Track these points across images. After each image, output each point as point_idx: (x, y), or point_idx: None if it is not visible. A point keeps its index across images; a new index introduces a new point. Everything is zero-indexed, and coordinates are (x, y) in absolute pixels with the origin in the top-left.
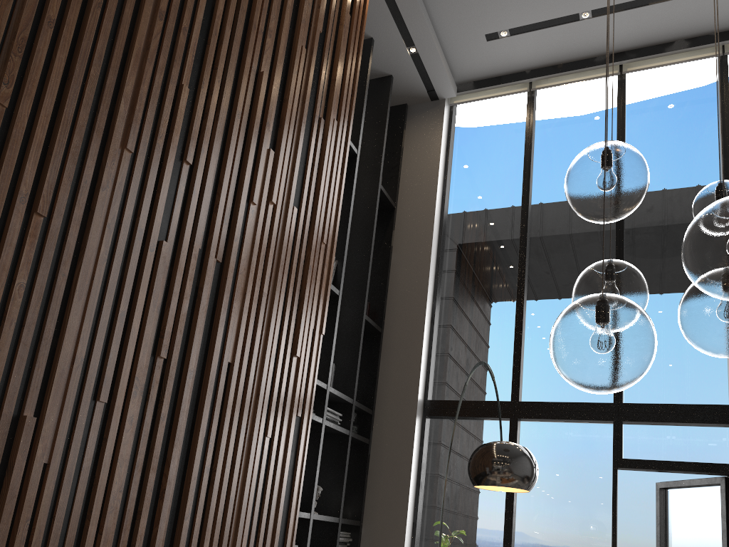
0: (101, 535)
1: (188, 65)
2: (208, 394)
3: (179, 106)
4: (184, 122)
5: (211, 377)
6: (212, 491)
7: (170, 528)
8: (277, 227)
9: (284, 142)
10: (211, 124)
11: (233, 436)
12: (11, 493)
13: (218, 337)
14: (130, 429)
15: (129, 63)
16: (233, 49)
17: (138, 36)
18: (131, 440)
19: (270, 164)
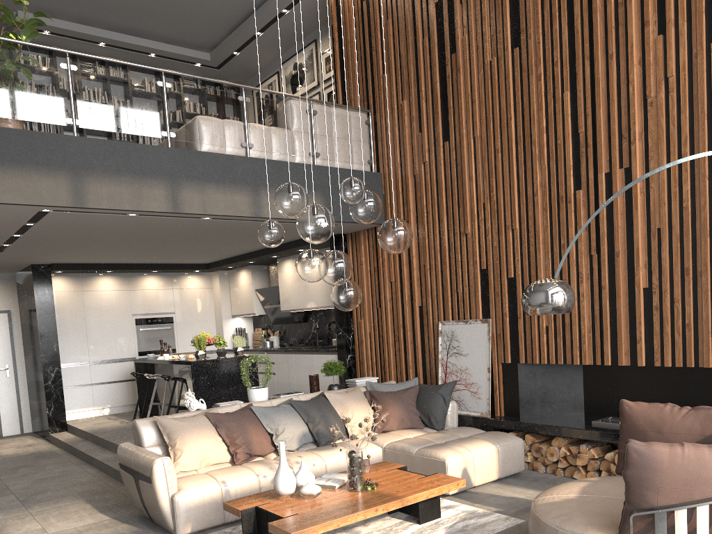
0: (582, 355)
1: (564, 78)
2: (635, 260)
3: (564, 109)
4: (574, 110)
5: (635, 248)
6: (663, 321)
7: (633, 348)
8: (685, 88)
9: (669, 13)
10: (589, 92)
11: (676, 279)
12: (533, 340)
13: (634, 219)
14: (583, 300)
15: (531, 124)
16: (593, 21)
17: (531, 106)
18: (588, 305)
19: (659, 49)
